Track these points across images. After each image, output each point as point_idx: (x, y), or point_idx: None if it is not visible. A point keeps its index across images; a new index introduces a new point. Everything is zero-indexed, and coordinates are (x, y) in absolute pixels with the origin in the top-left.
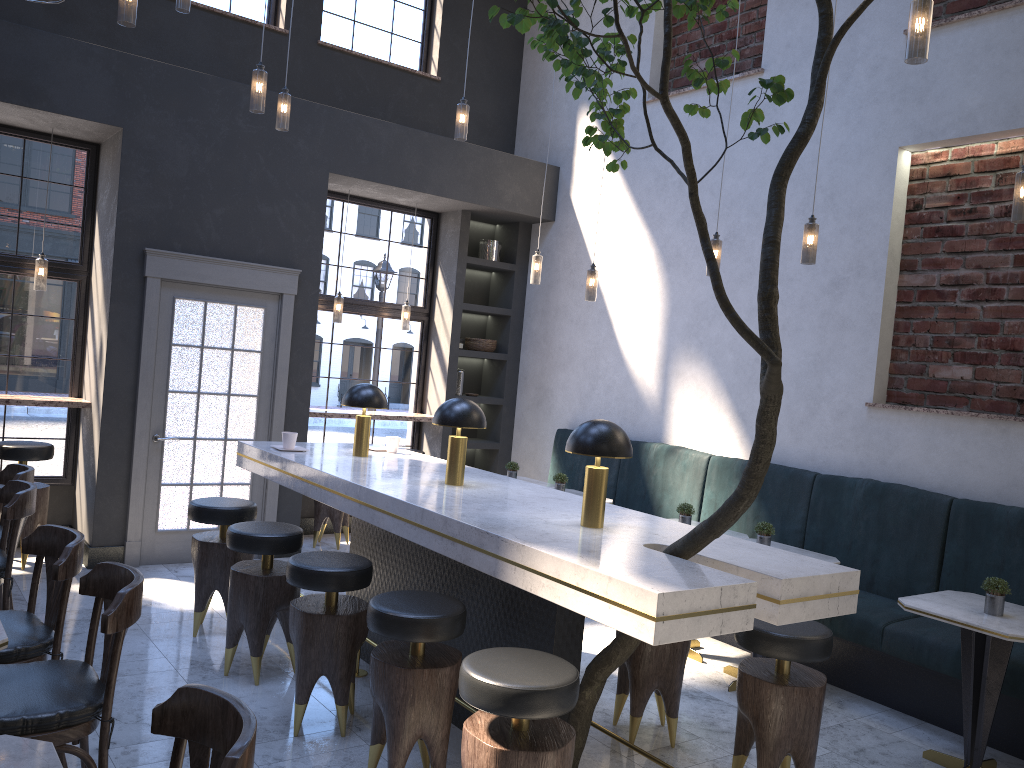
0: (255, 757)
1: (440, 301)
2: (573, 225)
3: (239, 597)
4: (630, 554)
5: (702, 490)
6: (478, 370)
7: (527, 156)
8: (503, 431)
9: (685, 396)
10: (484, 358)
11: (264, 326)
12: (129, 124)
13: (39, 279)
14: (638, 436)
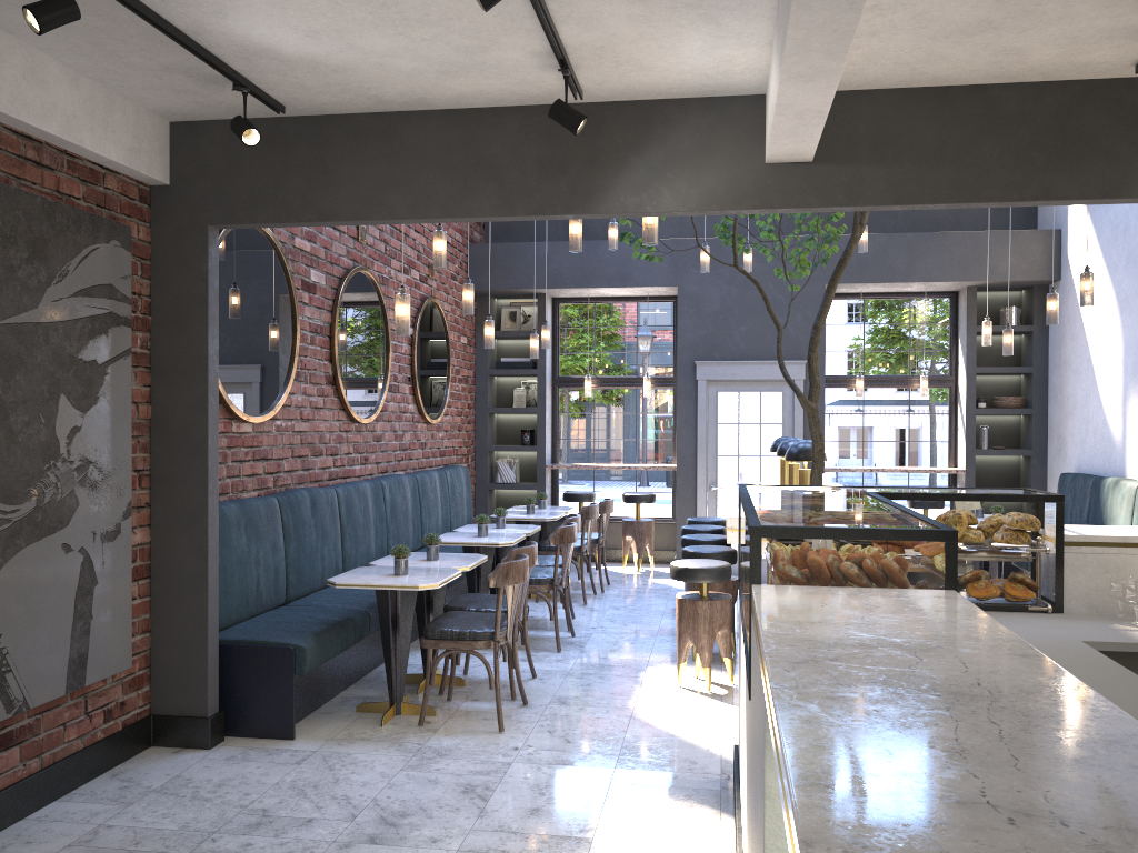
0: (657, 639)
1: (960, 368)
2: (1070, 281)
3: None
4: None
5: (1132, 516)
6: (1015, 426)
7: (1043, 222)
8: (1034, 480)
9: (1135, 431)
10: (1019, 414)
11: (782, 405)
12: (680, 283)
13: (645, 389)
14: (1112, 473)
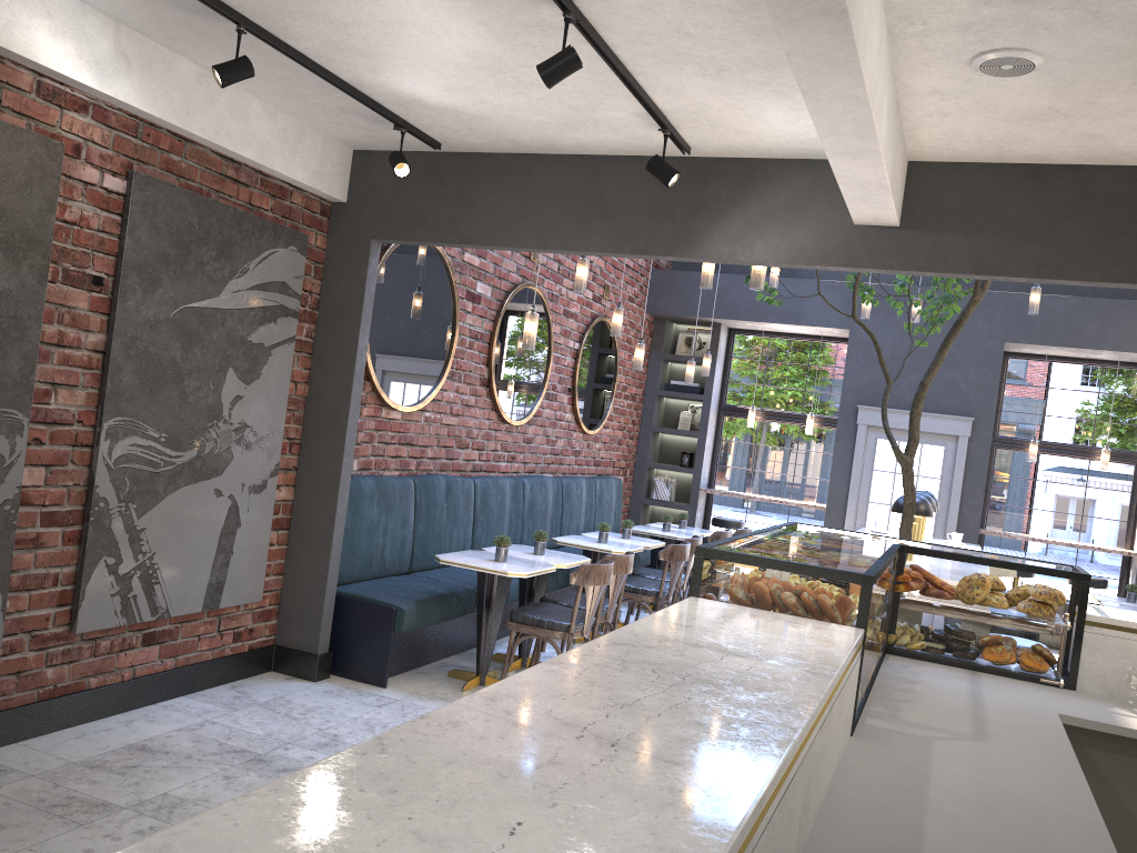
0: None
1: None
2: None
3: None
4: None
5: None
6: None
7: None
8: None
9: None
10: None
11: (942, 459)
12: (853, 326)
13: (807, 427)
14: None
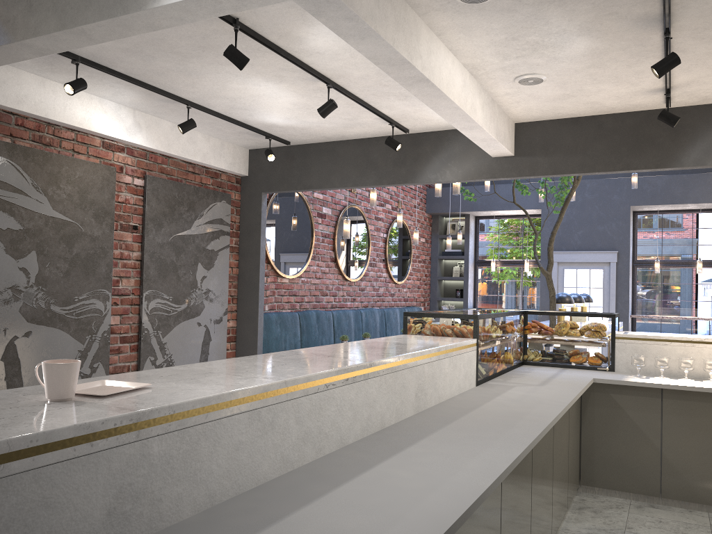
0: None
1: None
2: None
3: None
4: None
5: None
6: None
7: None
8: None
9: None
10: None
11: (602, 277)
12: (543, 207)
13: (525, 267)
14: None
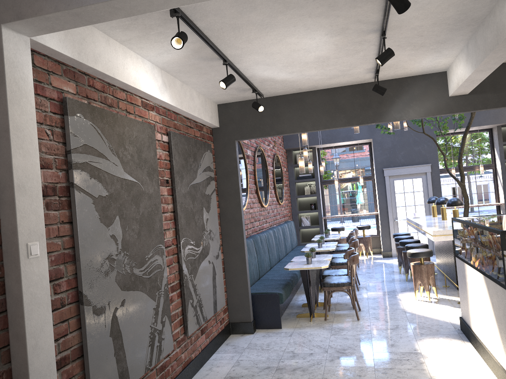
0: (394, 283)
1: (496, 160)
2: None
3: (398, 253)
4: (448, 227)
5: None
6: None
7: None
8: None
9: None
10: None
11: (422, 183)
12: (373, 137)
13: (360, 182)
14: None
